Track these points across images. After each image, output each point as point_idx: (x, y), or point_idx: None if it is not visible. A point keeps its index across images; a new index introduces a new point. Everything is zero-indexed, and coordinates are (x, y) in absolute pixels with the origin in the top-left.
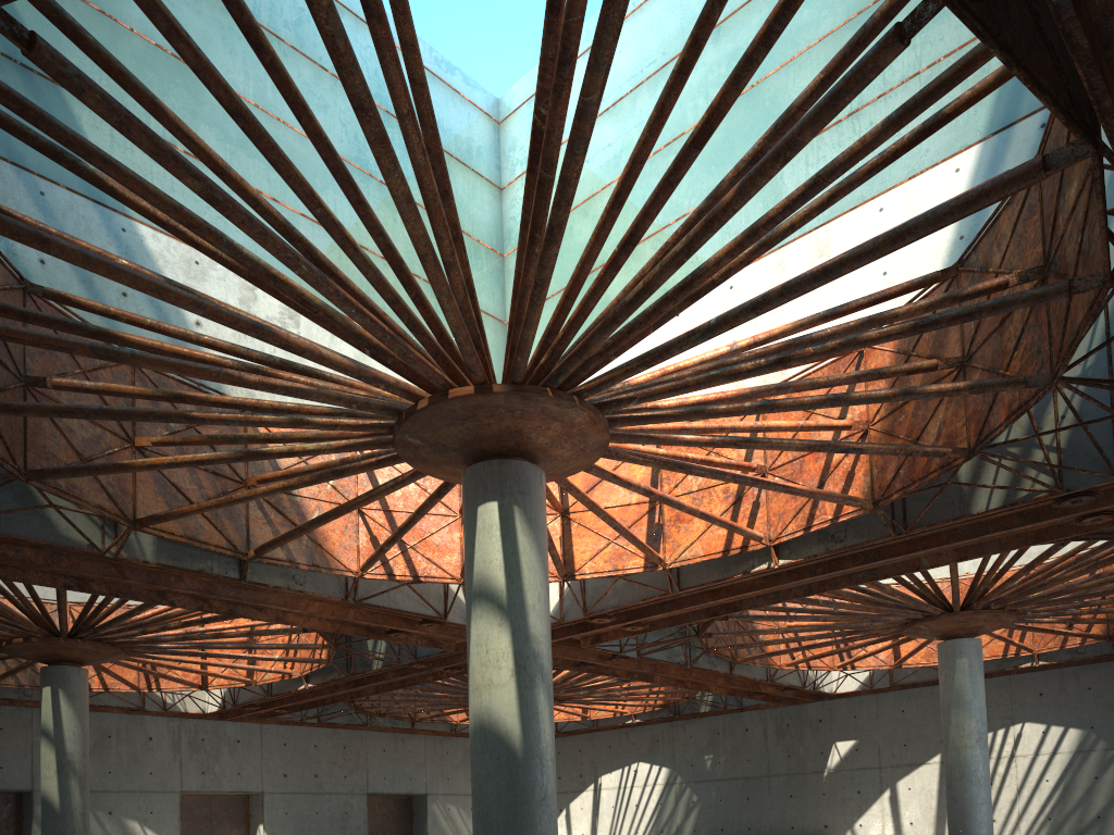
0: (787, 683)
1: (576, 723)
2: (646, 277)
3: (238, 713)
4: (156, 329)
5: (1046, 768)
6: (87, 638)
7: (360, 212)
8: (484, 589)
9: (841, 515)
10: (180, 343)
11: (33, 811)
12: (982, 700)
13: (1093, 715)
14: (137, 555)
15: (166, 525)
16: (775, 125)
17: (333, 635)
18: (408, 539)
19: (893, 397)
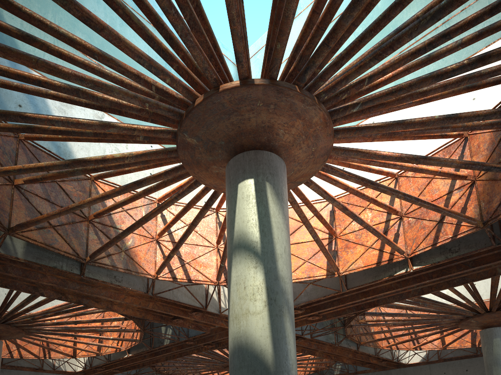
0: (384, 357)
1: None
2: None
3: (93, 372)
4: (19, 89)
5: None
6: (1, 322)
7: None
8: (243, 242)
9: (459, 234)
10: None
11: None
12: None
13: None
14: (11, 253)
15: (31, 235)
16: None
17: (142, 324)
18: (185, 259)
19: None
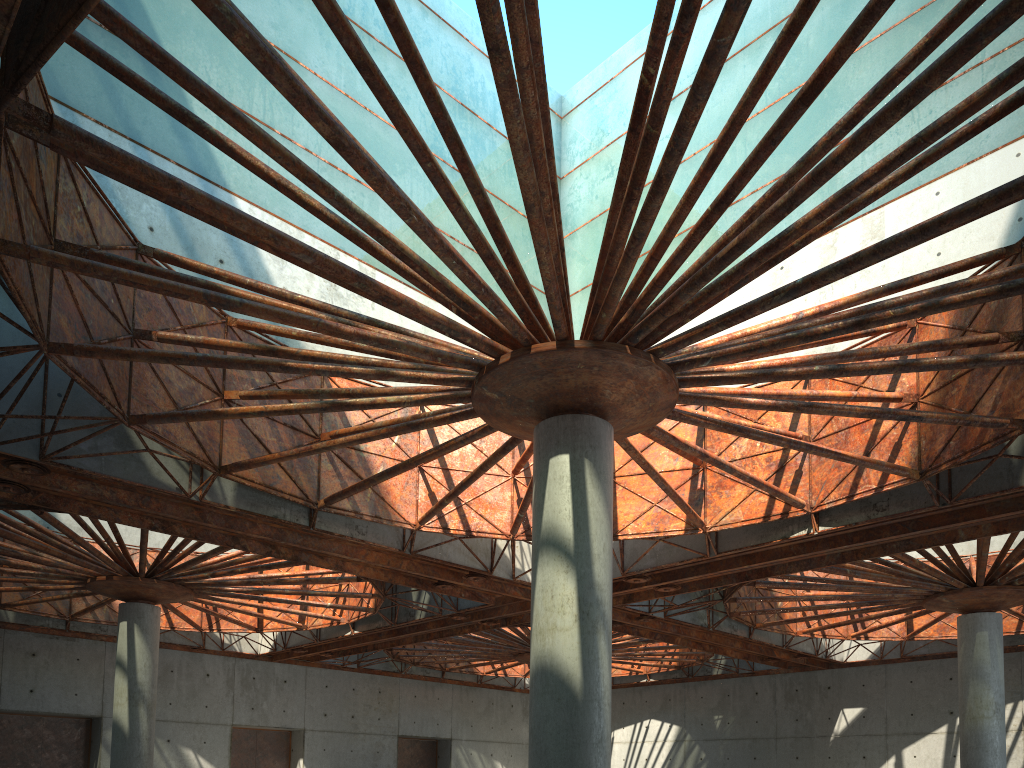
0: (801, 650)
1: None
2: (742, 233)
3: (287, 656)
4: (254, 288)
5: None
6: (162, 579)
7: (463, 170)
8: (552, 538)
9: (886, 485)
10: None
11: (101, 735)
12: (1001, 673)
13: None
14: (219, 499)
15: (247, 473)
16: (873, 89)
17: (382, 585)
18: (463, 496)
19: (964, 364)
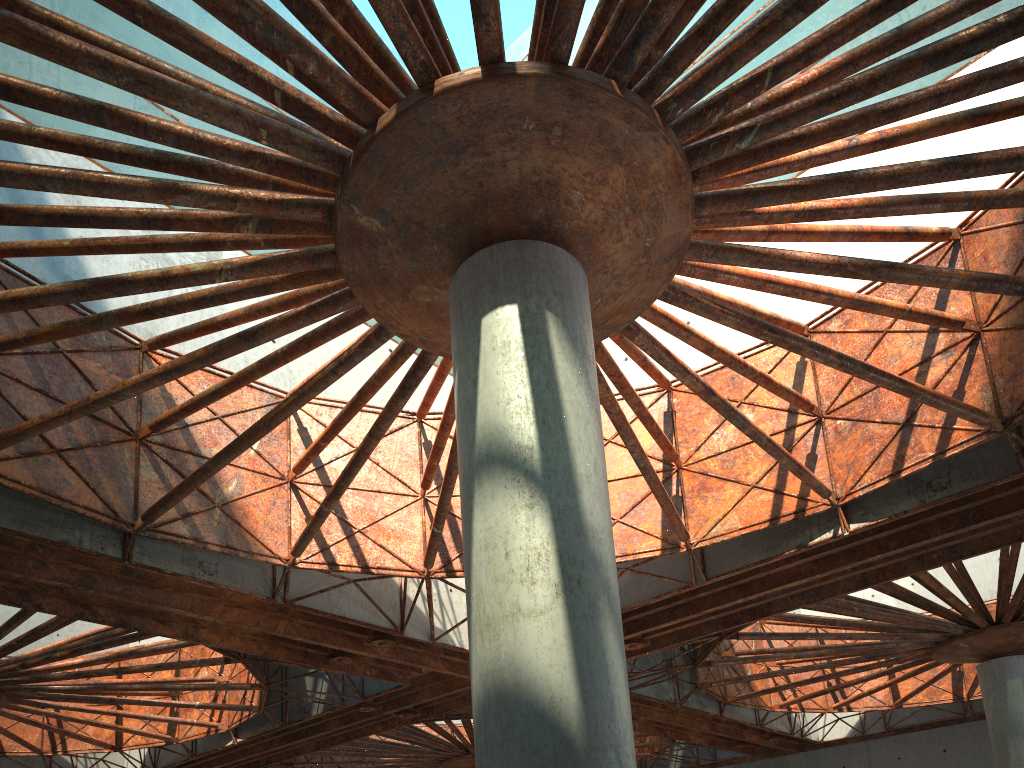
0: (776, 728)
1: None
2: None
3: None
4: None
5: None
6: None
7: None
8: (498, 450)
9: (949, 448)
10: (54, 258)
11: None
12: None
13: None
14: None
15: (9, 470)
16: None
17: (264, 672)
18: (355, 522)
19: None
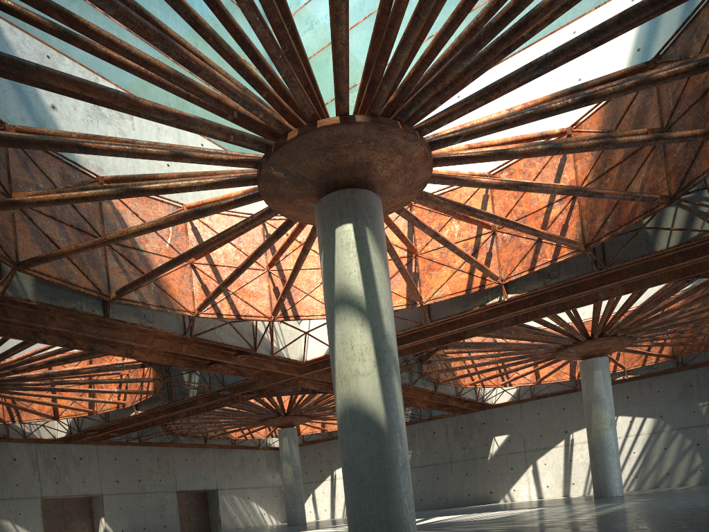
0: (467, 397)
1: (316, 435)
2: None
3: (81, 438)
4: None
5: (633, 444)
6: None
7: None
8: (346, 297)
9: (559, 257)
10: (40, 121)
11: None
12: (612, 398)
13: (662, 409)
14: (20, 294)
15: (44, 269)
16: None
17: (161, 371)
18: (230, 287)
19: (648, 141)
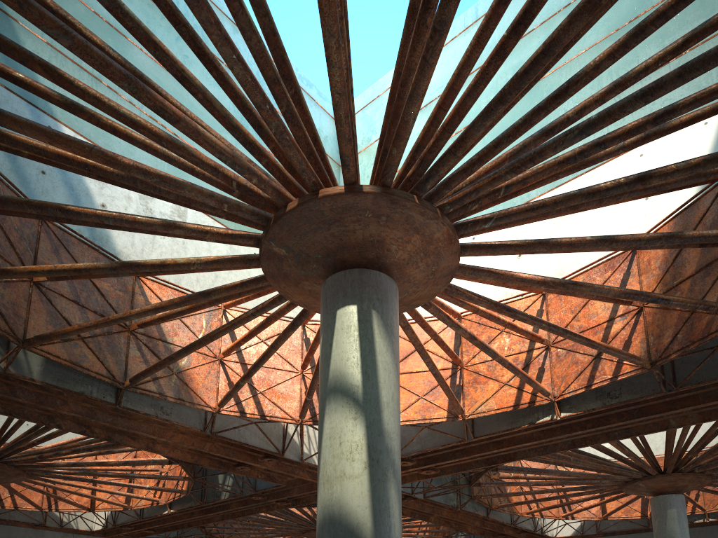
0: (524, 527)
1: None
2: (549, 37)
3: (117, 532)
4: (53, 162)
5: None
6: None
7: None
8: (340, 385)
9: (620, 375)
10: None
11: None
12: None
13: None
14: (25, 372)
15: (53, 349)
16: None
17: (192, 470)
18: (258, 387)
19: None
